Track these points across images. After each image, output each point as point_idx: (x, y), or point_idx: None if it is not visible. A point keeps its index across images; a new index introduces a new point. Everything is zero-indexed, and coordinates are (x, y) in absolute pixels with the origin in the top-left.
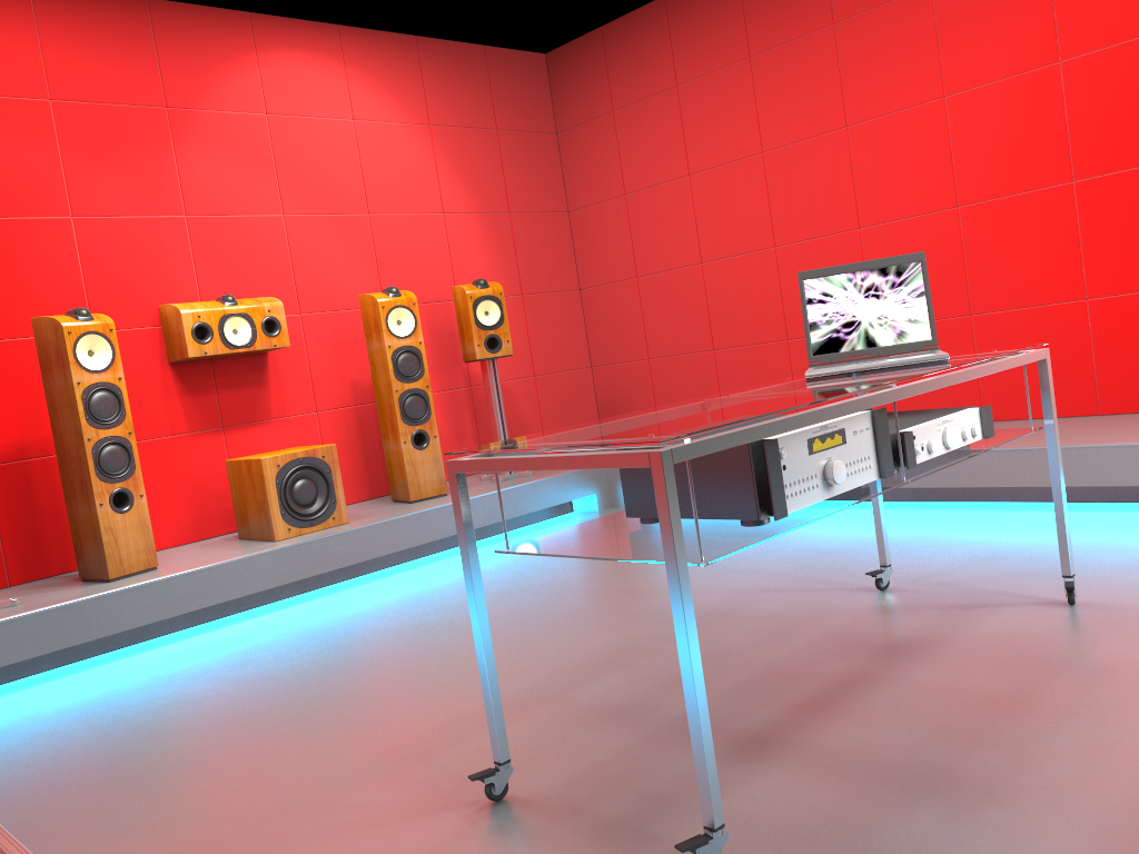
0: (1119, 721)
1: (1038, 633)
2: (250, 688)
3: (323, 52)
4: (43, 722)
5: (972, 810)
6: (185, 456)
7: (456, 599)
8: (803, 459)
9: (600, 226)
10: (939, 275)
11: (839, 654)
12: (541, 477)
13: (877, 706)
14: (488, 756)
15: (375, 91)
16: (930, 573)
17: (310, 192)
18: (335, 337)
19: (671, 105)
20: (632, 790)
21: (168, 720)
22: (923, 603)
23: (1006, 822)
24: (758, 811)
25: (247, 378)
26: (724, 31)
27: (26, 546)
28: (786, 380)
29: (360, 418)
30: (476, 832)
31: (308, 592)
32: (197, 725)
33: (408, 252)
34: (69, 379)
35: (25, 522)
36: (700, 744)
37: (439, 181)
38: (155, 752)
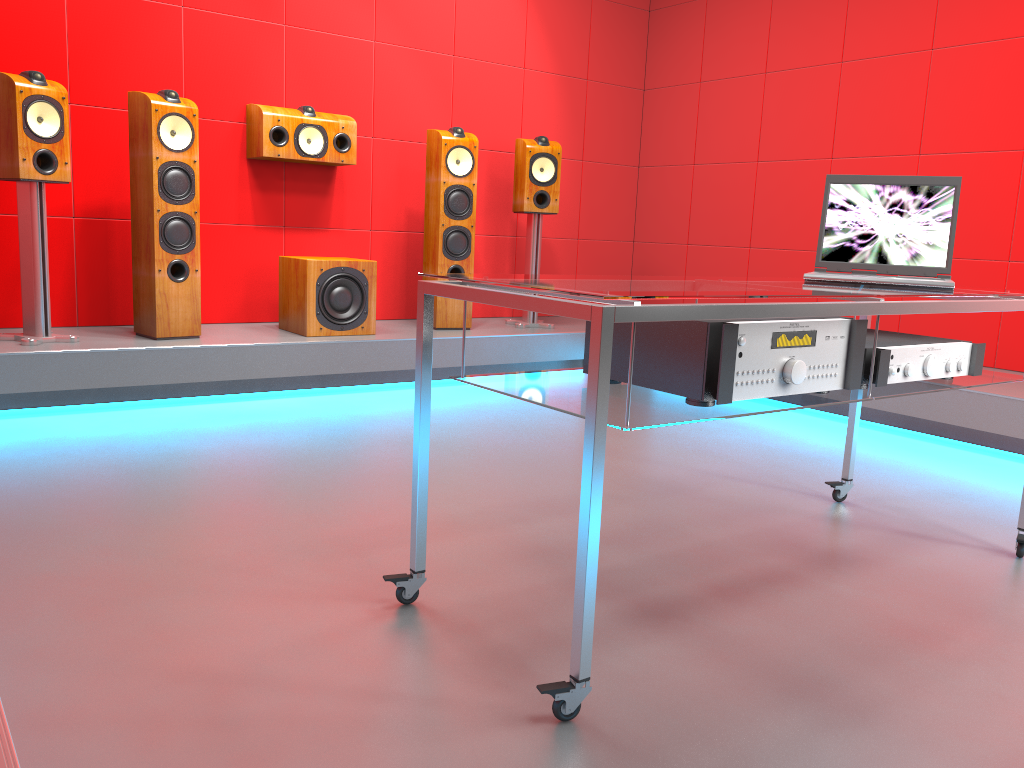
0: (1023, 679)
1: (974, 576)
2: (243, 457)
3: None
4: (67, 444)
5: (841, 726)
6: (246, 245)
7: (448, 422)
8: (763, 351)
9: (670, 109)
10: (987, 215)
11: (772, 550)
12: (559, 332)
13: (788, 606)
14: None
15: None
16: (890, 496)
17: (403, 25)
18: (400, 165)
19: None
20: (528, 625)
21: (165, 466)
22: (872, 522)
23: (869, 746)
24: (635, 673)
25: (314, 187)
26: None
27: (96, 295)
28: (786, 279)
29: (409, 244)
30: (375, 627)
31: (328, 387)
32: (186, 477)
33: (483, 100)
34: (150, 153)
35: (99, 273)
36: (581, 598)
37: (526, 37)
38: (142, 491)
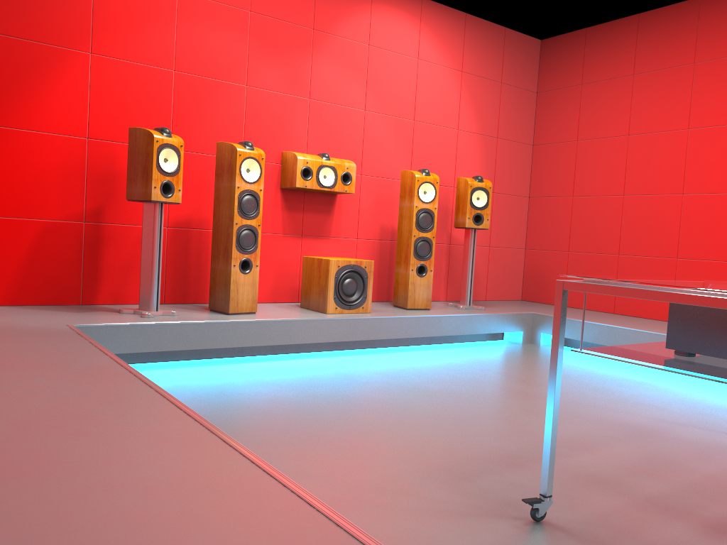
0: None
1: None
2: (323, 402)
3: (409, 13)
4: (193, 391)
5: None
6: (276, 248)
7: (444, 378)
8: None
9: (553, 158)
10: None
11: None
12: (491, 312)
13: None
14: (515, 488)
15: (434, 43)
16: None
17: (383, 100)
18: (377, 194)
19: (626, 86)
20: (640, 540)
21: (275, 409)
22: None
23: None
24: None
25: (322, 208)
26: (679, 43)
27: (177, 281)
28: None
29: (381, 249)
30: (530, 539)
31: (338, 350)
32: (296, 417)
33: (432, 150)
34: (233, 184)
35: (180, 266)
36: None
37: (460, 109)
38: (273, 427)
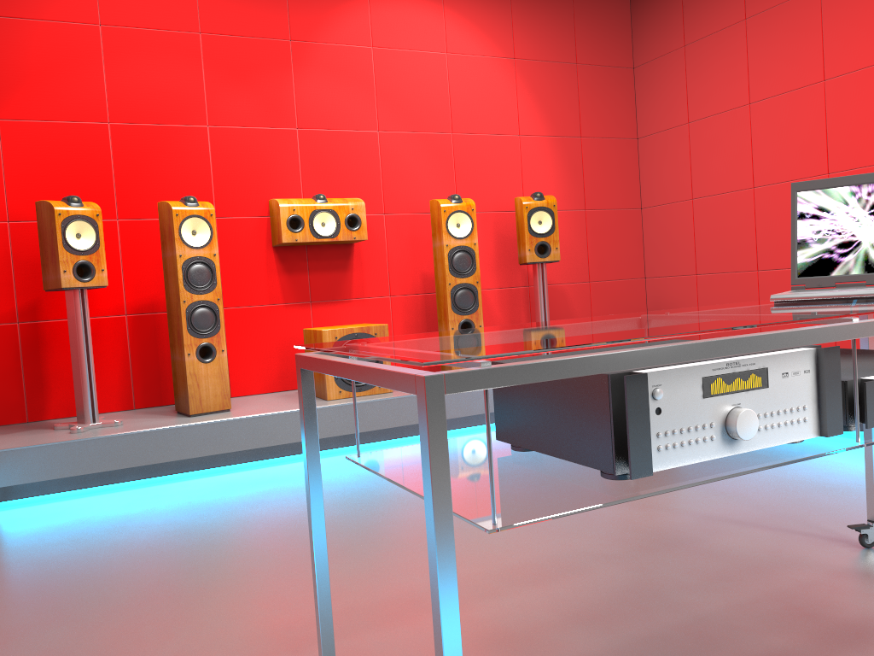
0: None
1: None
2: (238, 530)
3: None
4: (88, 527)
5: None
6: (278, 322)
7: None
8: (692, 403)
9: (663, 151)
10: None
11: (779, 623)
12: None
13: None
14: None
15: (468, 29)
16: None
17: (403, 113)
18: (412, 235)
19: (738, 37)
20: None
21: (160, 546)
22: None
23: None
24: None
25: (334, 264)
26: None
27: (149, 380)
28: (755, 302)
29: (427, 305)
30: None
31: (351, 446)
32: (173, 557)
33: (484, 168)
34: (174, 252)
35: (150, 361)
36: None
37: (518, 108)
38: (124, 577)
